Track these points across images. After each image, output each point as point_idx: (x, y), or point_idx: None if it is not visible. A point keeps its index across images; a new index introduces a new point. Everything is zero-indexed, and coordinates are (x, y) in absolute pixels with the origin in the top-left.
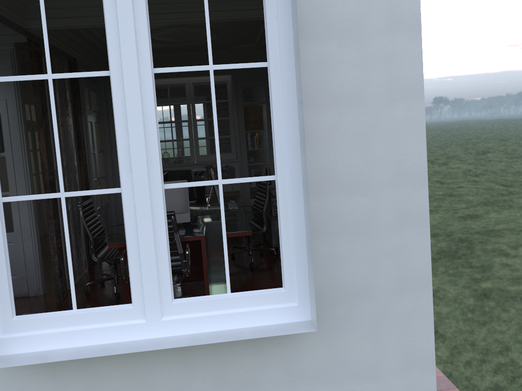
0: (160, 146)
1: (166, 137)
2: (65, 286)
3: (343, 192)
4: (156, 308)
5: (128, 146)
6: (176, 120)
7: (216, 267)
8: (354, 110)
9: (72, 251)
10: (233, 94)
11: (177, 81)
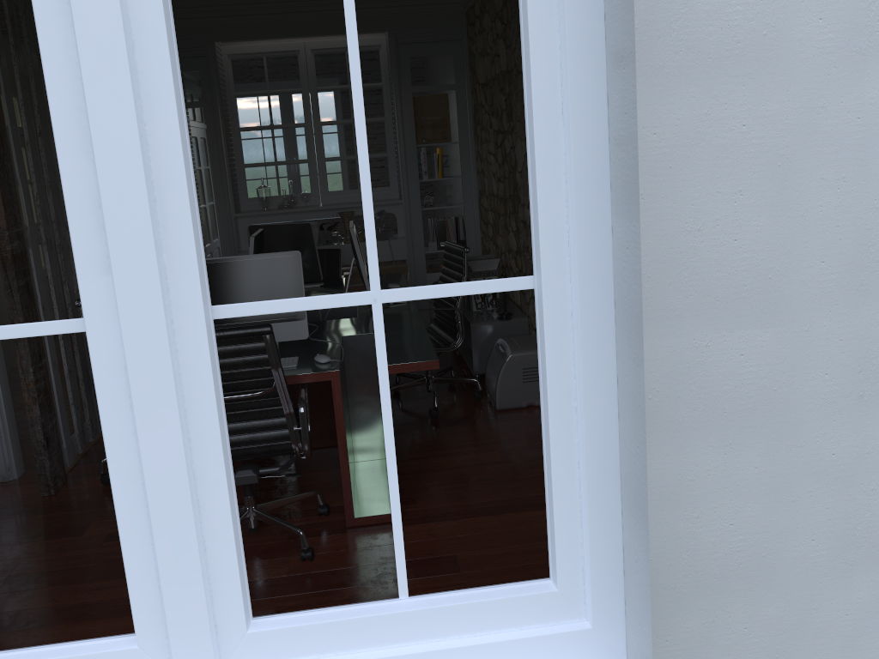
0: (195, 196)
1: (263, 157)
2: (60, 464)
3: (712, 315)
4: (203, 649)
5: (98, 195)
6: (282, 123)
7: (365, 426)
8: (754, 85)
9: (76, 389)
10: (392, 72)
11: (282, 45)
